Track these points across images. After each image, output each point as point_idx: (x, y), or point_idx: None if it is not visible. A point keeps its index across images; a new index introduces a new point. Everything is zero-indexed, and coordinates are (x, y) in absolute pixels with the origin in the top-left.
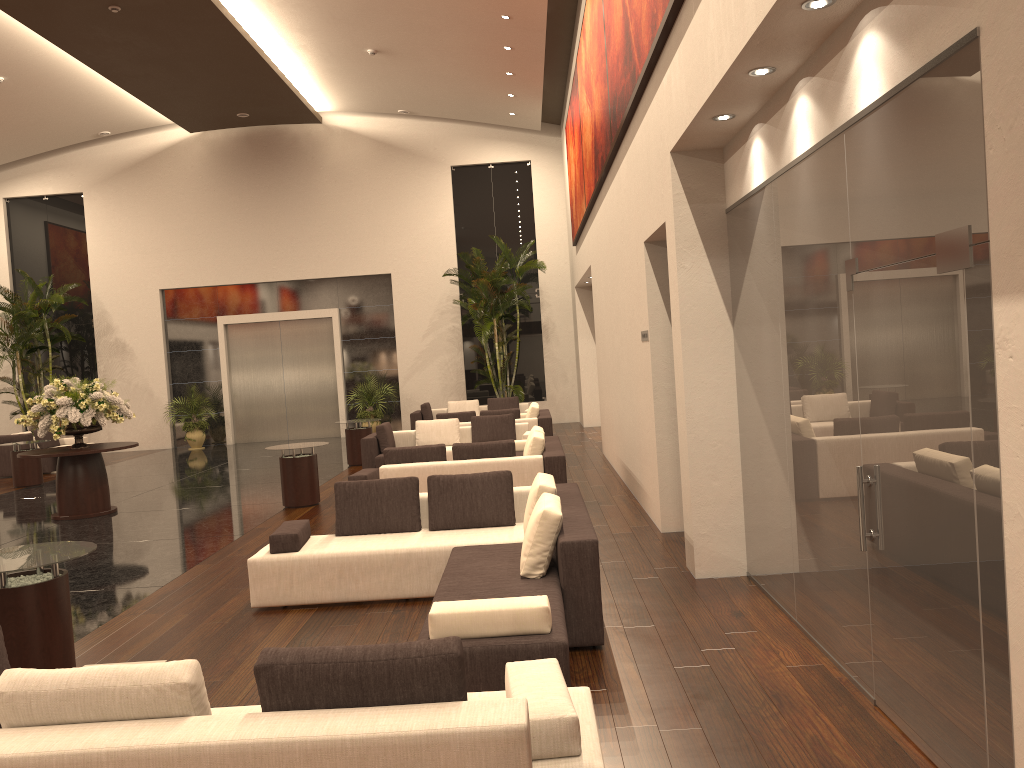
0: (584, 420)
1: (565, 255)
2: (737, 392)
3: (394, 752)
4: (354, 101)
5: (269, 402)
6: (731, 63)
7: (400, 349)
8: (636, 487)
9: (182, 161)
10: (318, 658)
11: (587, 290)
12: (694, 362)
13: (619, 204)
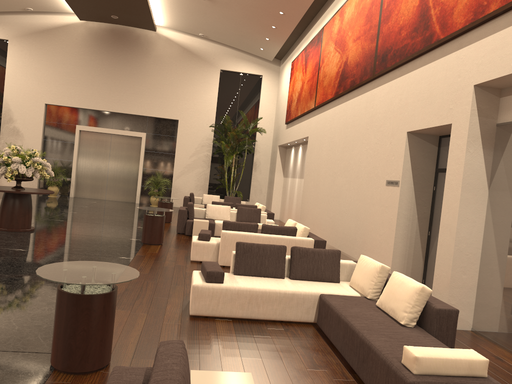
0: None
1: (272, 128)
2: (485, 227)
3: None
4: (178, 23)
5: (98, 177)
6: None
7: (176, 161)
8: None
9: (71, 35)
10: None
11: (284, 148)
12: (465, 206)
13: (369, 108)
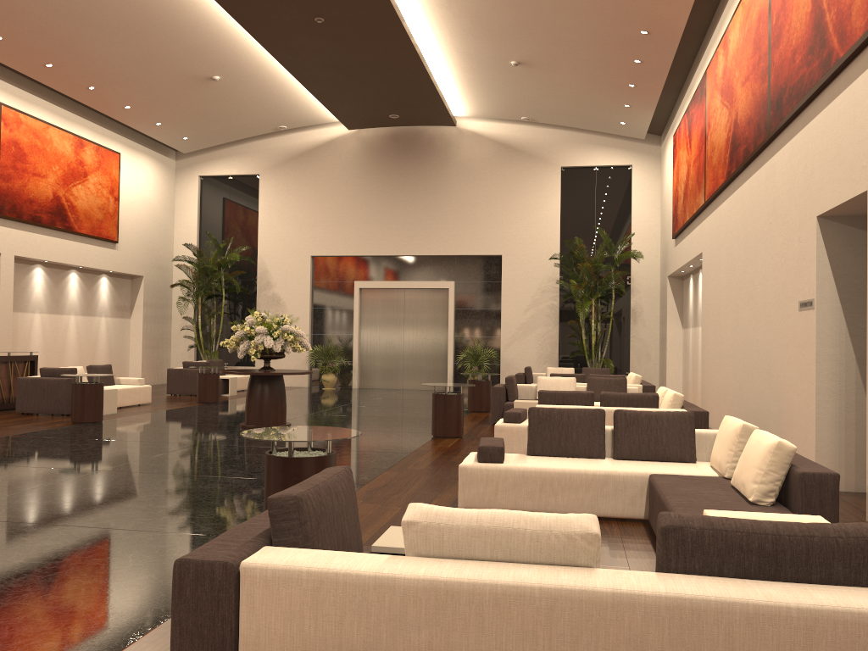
0: None
1: (657, 249)
2: None
3: (845, 628)
4: (486, 108)
5: (390, 356)
6: None
7: (504, 320)
8: None
9: (339, 153)
10: (728, 526)
11: (678, 280)
12: None
13: (769, 188)
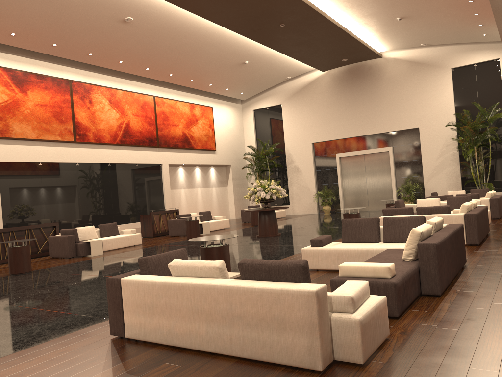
0: None
1: None
2: None
3: (270, 294)
4: (396, 44)
5: (359, 193)
6: None
7: (424, 165)
8: None
9: (320, 85)
10: (257, 262)
11: None
12: None
13: None
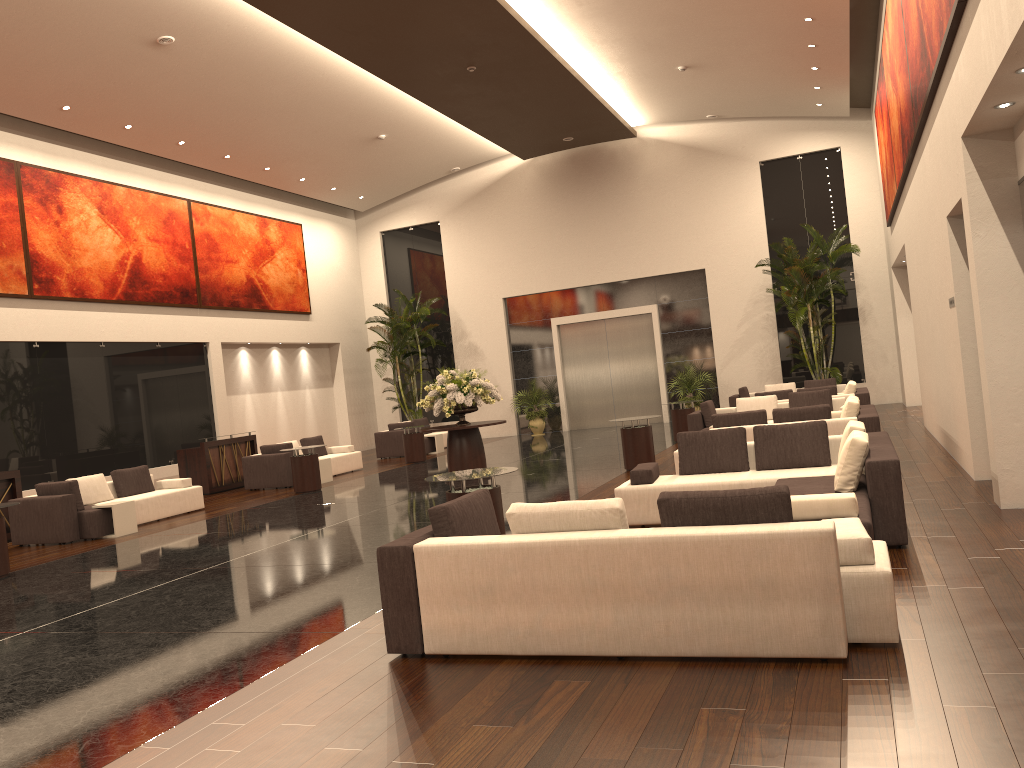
0: (906, 399)
1: (880, 236)
2: None
3: (748, 544)
4: (665, 113)
5: (598, 392)
6: (997, 68)
7: (716, 339)
8: (953, 447)
9: (517, 185)
10: (696, 495)
11: (904, 269)
12: (992, 318)
13: (925, 184)
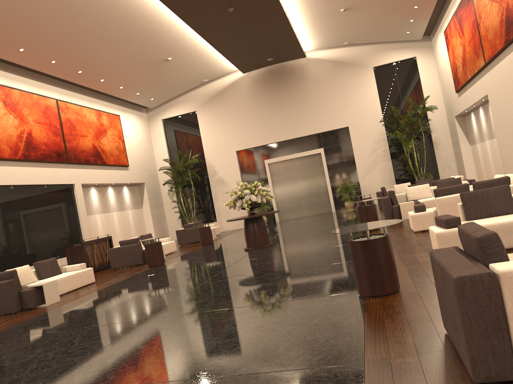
0: None
1: (441, 102)
2: None
3: None
4: (323, 42)
5: (294, 199)
6: None
7: (357, 164)
8: None
9: (239, 88)
10: None
11: (461, 117)
12: None
13: None
